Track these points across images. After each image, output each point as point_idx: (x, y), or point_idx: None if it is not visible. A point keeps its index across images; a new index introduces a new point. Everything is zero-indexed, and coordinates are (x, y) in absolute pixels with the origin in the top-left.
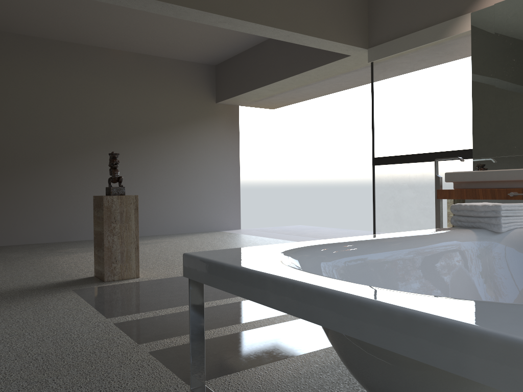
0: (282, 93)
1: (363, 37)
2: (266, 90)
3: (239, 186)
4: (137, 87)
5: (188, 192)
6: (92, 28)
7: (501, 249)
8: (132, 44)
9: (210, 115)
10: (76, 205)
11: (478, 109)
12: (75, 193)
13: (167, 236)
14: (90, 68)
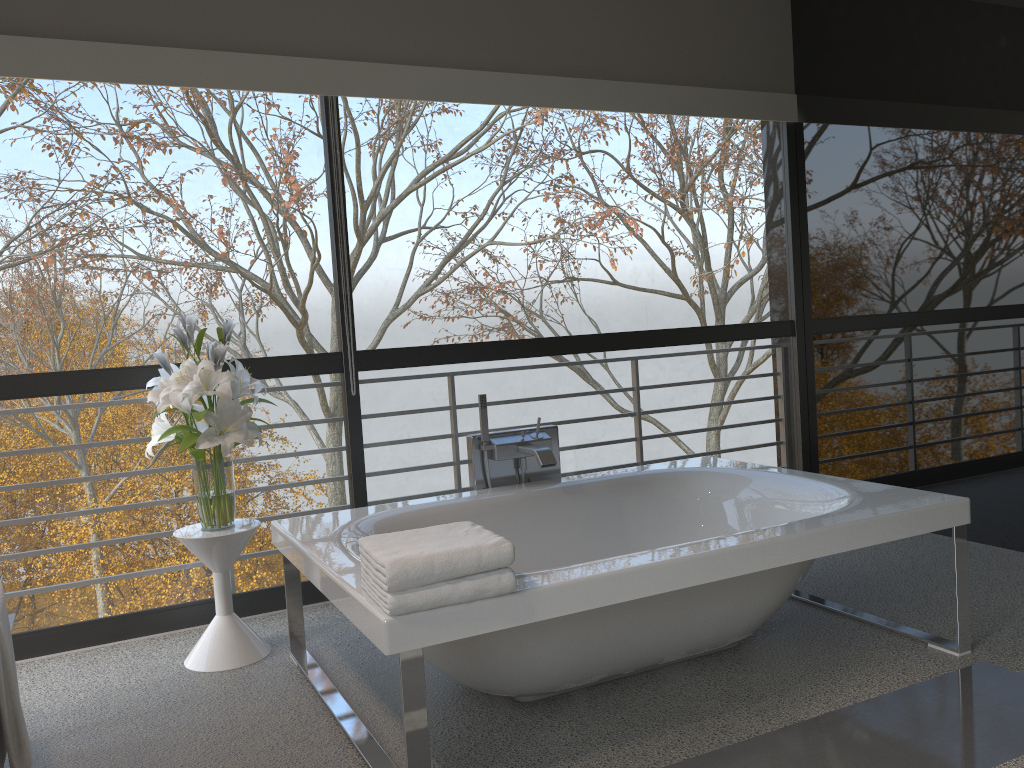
0: None
1: None
2: None
3: None
4: None
5: None
6: None
7: None
8: None
9: None
10: None
11: None
12: None
13: None
14: None
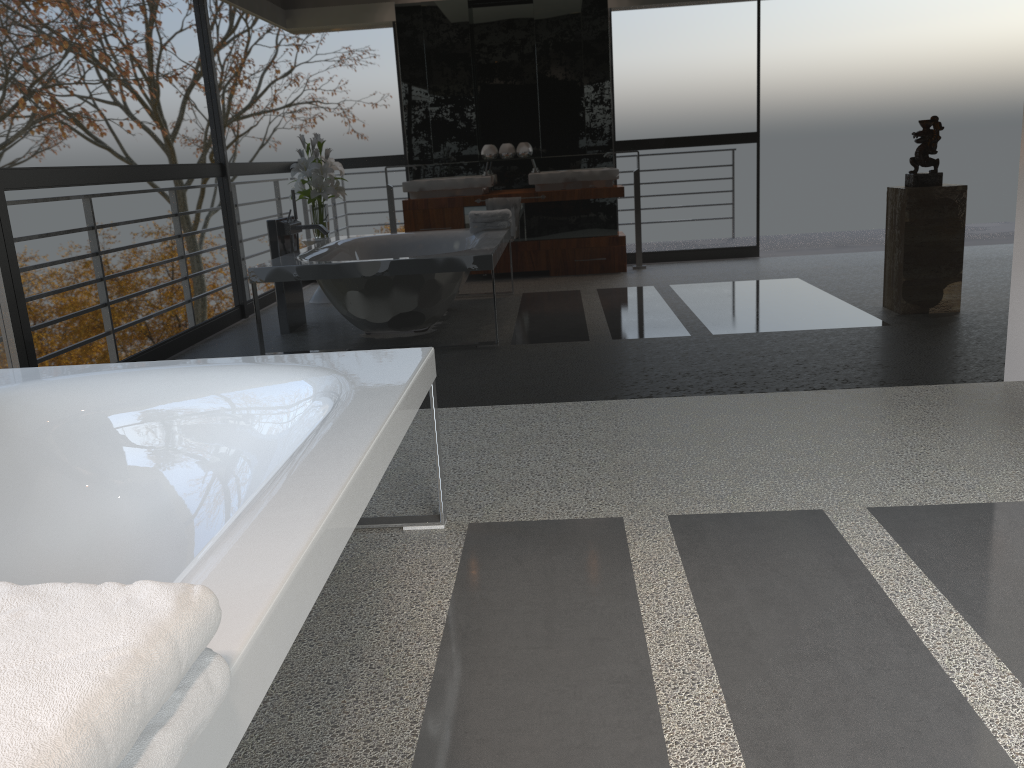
0: None
1: None
2: None
3: None
4: None
5: None
6: None
7: None
8: None
9: None
10: None
11: None
12: None
13: None
14: None
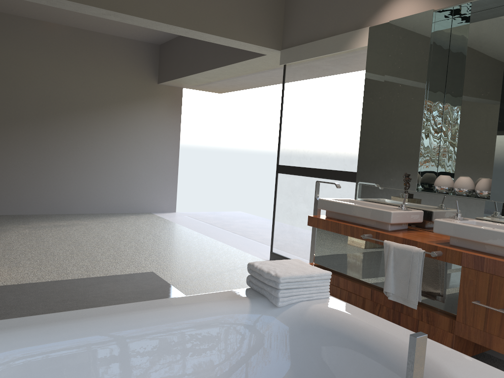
0: (218, 81)
1: (277, 37)
2: (201, 77)
3: (177, 169)
4: (72, 63)
5: (121, 173)
6: (14, 1)
7: (275, 327)
8: (64, 19)
9: (150, 96)
10: None
11: (365, 132)
12: None
13: (93, 216)
14: (20, 40)
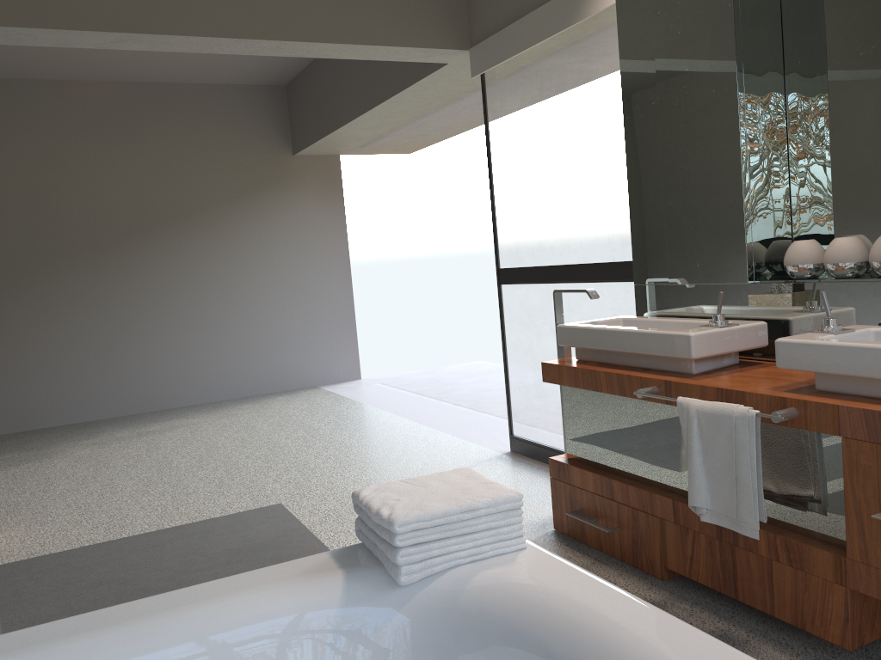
0: (393, 130)
1: (457, 25)
2: (357, 129)
3: (352, 301)
4: (136, 145)
5: (252, 323)
6: (11, 53)
7: (399, 630)
8: (107, 69)
9: (283, 179)
10: (42, 366)
11: (636, 178)
12: (38, 345)
13: (212, 406)
14: (42, 120)
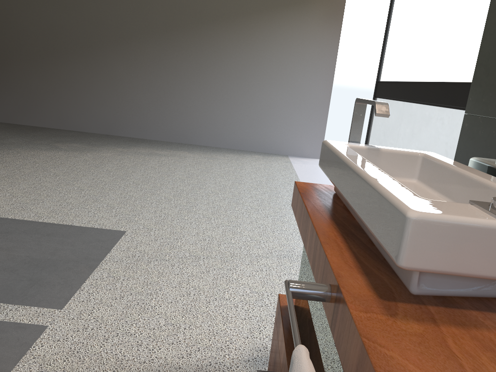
0: None
1: None
2: None
3: (328, 103)
4: None
5: (254, 102)
6: None
7: None
8: None
9: (299, 3)
10: (124, 99)
11: None
12: (124, 85)
13: (213, 149)
14: None
